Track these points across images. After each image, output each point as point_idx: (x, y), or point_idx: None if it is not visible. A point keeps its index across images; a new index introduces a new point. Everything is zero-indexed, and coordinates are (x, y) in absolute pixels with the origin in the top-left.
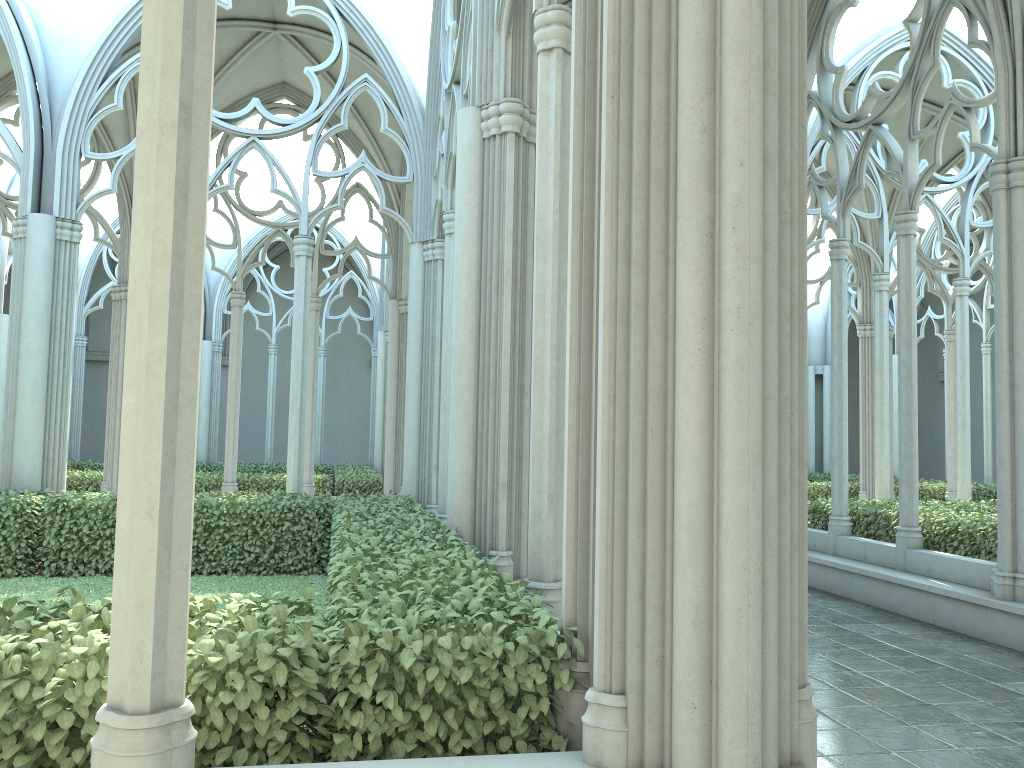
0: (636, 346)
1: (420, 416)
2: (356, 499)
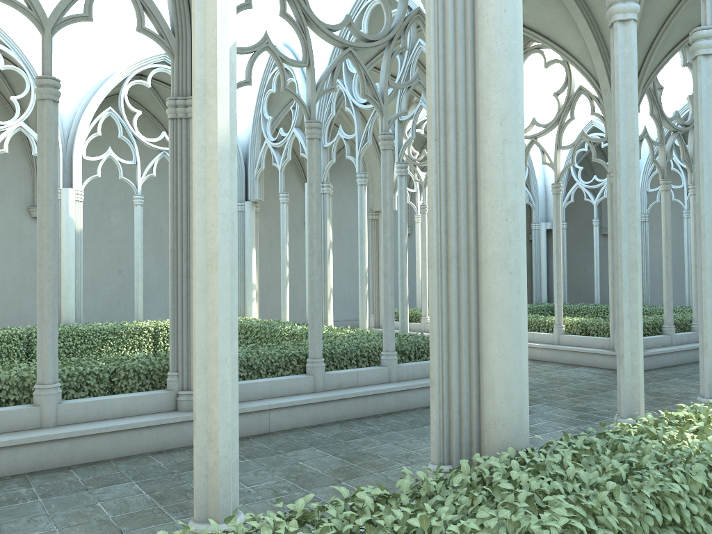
0: None
1: None
2: None
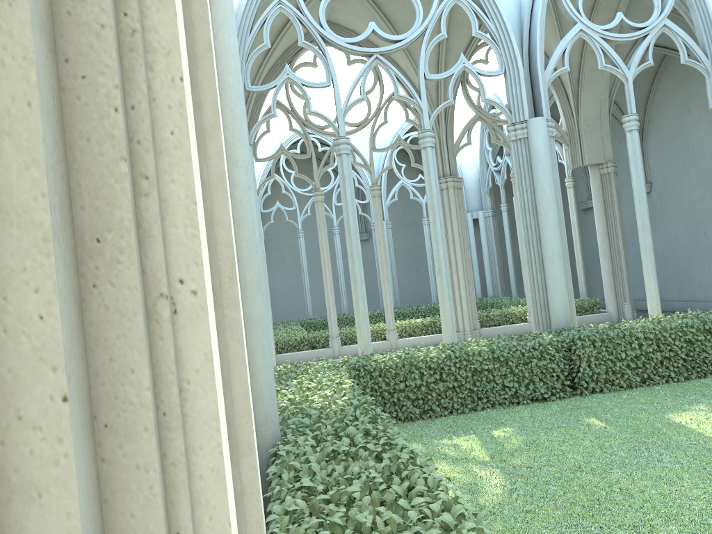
0: None
1: None
2: None
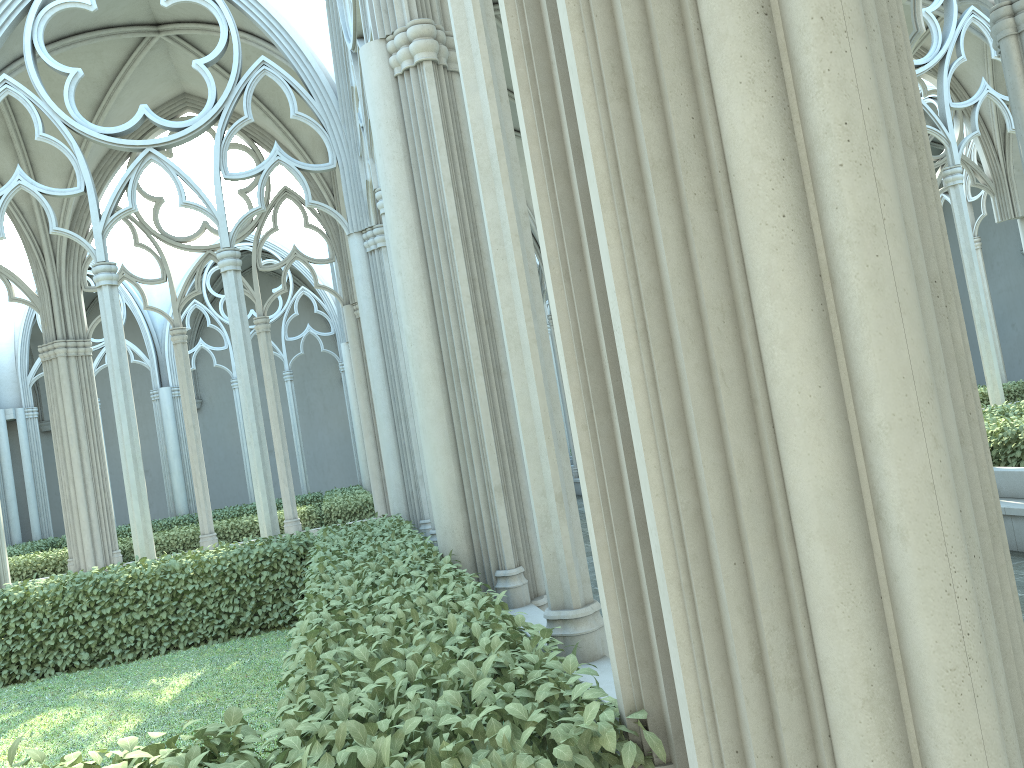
0: (667, 236)
1: (394, 424)
2: (339, 530)
